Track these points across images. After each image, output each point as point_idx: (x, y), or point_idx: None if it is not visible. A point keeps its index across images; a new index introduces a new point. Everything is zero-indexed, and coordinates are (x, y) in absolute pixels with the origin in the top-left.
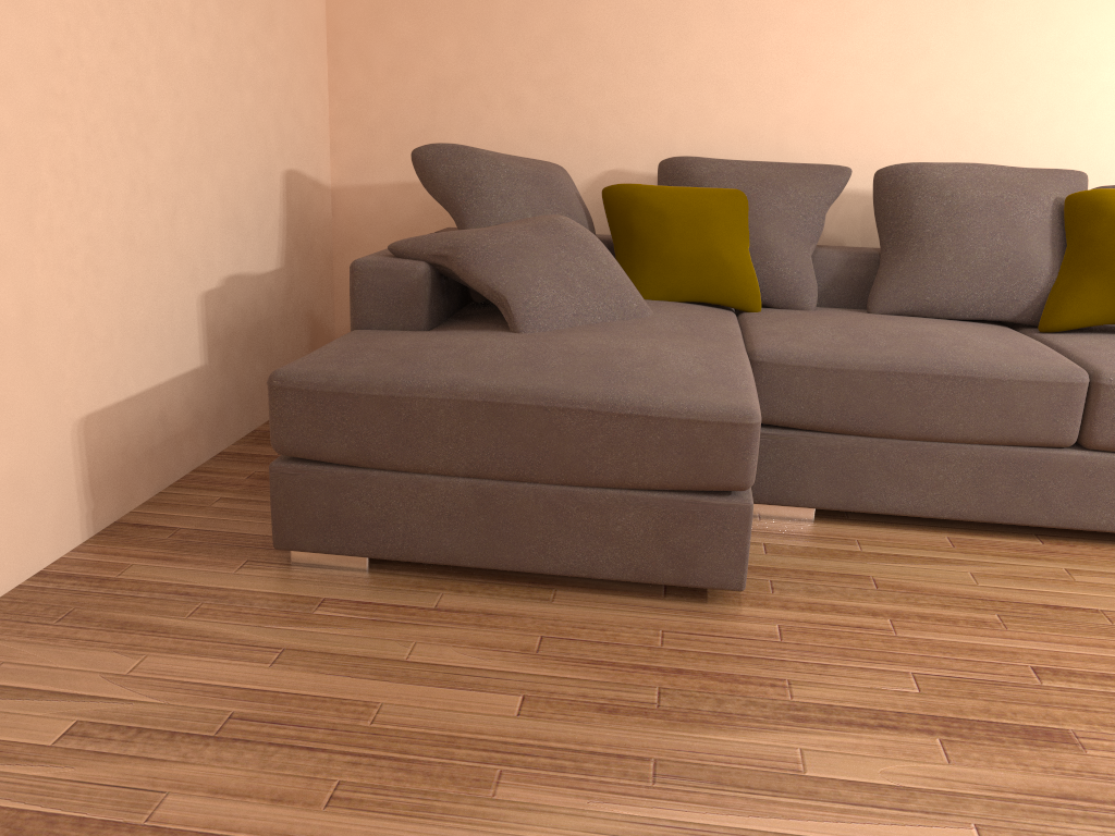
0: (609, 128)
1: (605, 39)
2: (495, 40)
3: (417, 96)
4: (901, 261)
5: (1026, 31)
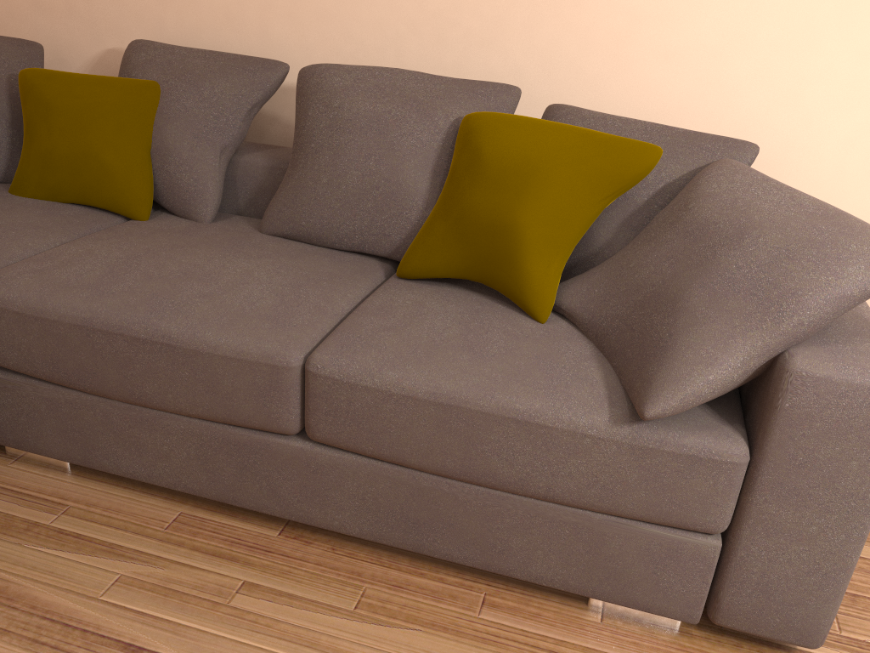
0: (103, 4)
1: None
2: None
3: None
4: (291, 178)
5: None
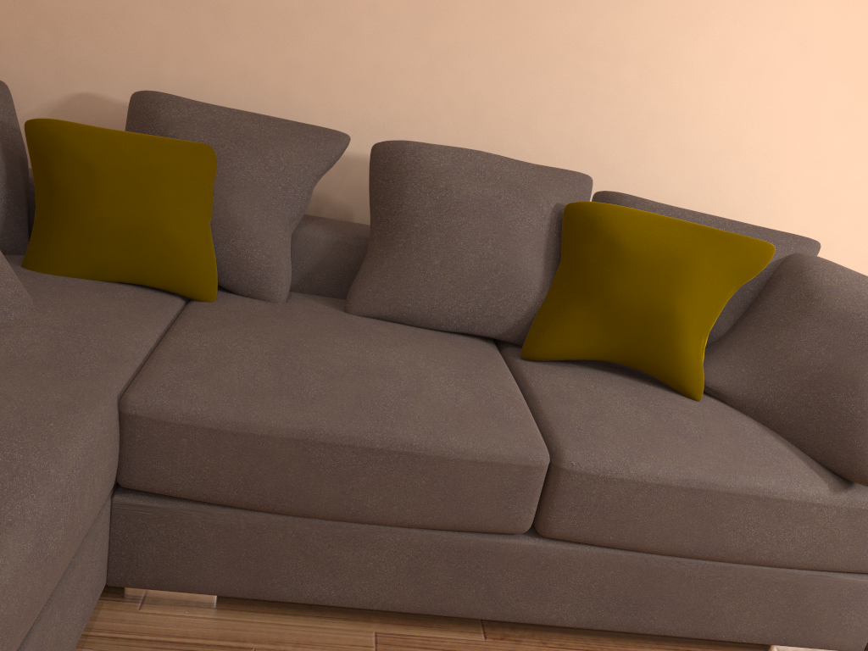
0: (79, 42)
1: None
2: None
3: None
4: (386, 257)
5: (551, 10)
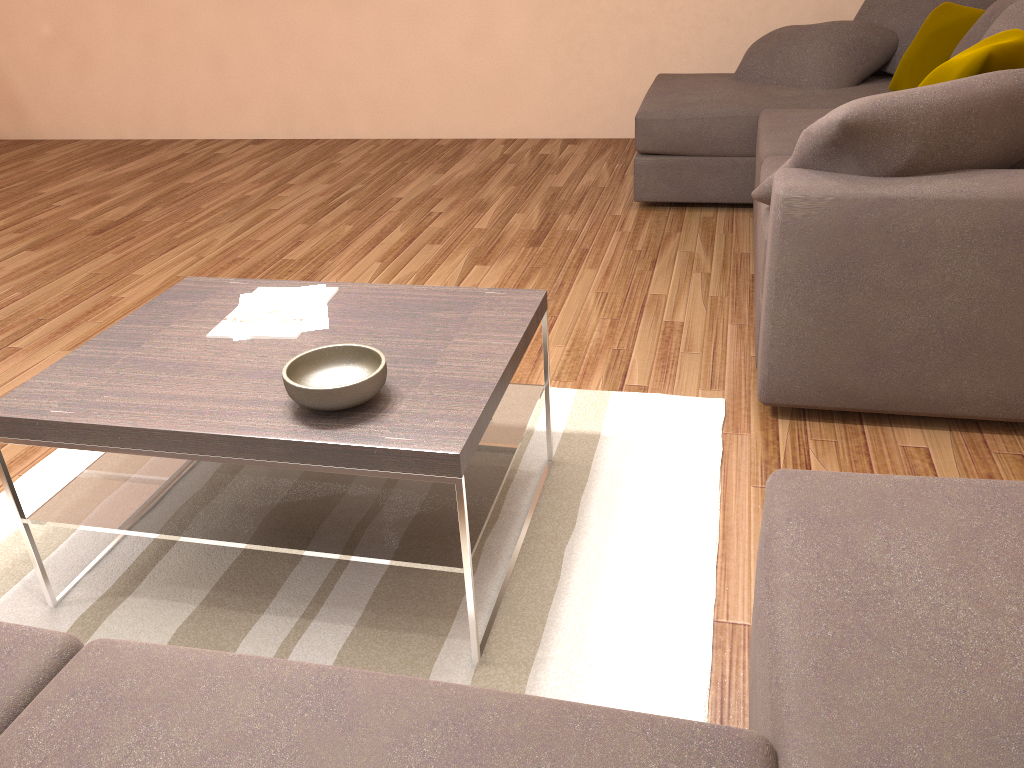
0: None
1: None
2: None
3: None
4: None
5: None
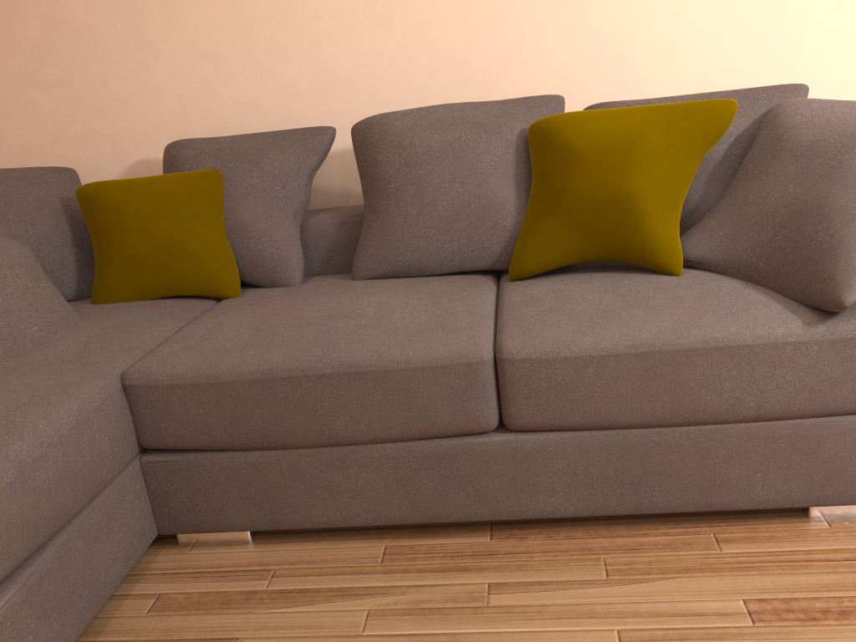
0: (124, 121)
1: (96, 33)
2: None
3: None
4: (374, 221)
5: None
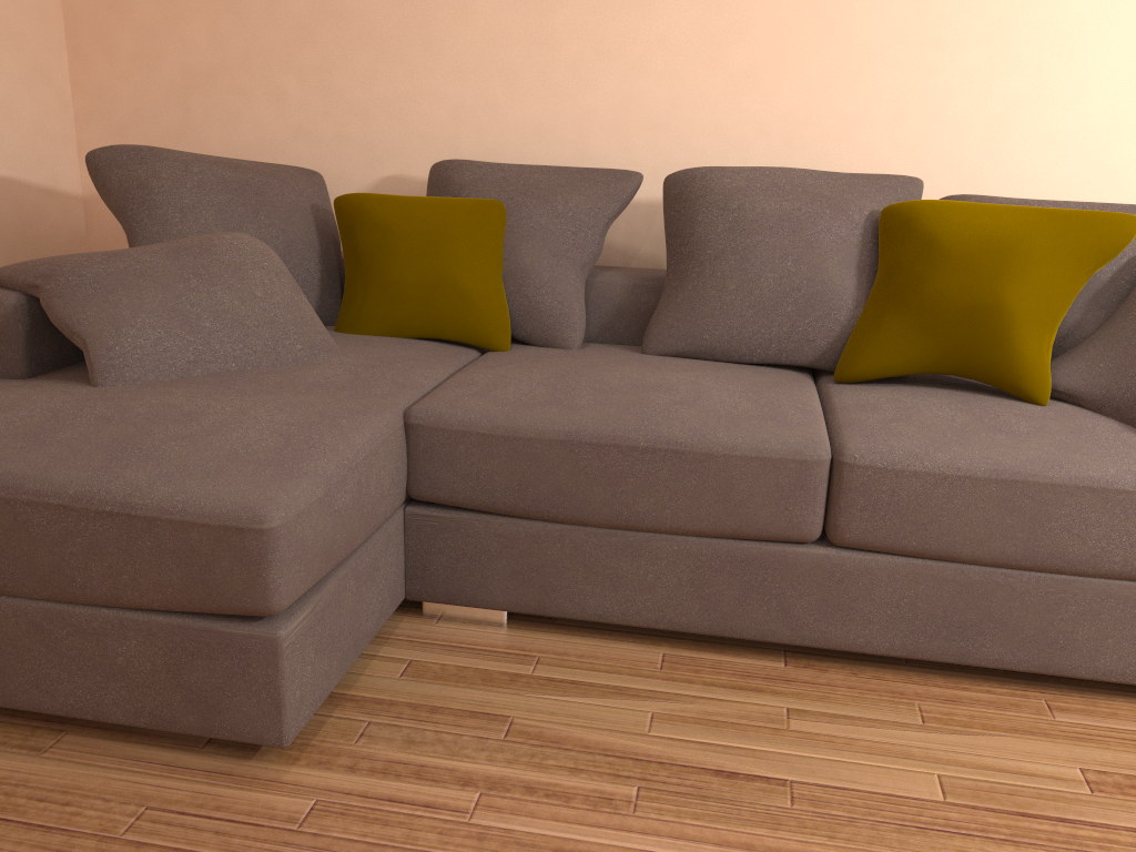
0: (384, 126)
1: (373, 20)
2: (249, 23)
3: (168, 89)
4: (680, 290)
5: (866, 3)
